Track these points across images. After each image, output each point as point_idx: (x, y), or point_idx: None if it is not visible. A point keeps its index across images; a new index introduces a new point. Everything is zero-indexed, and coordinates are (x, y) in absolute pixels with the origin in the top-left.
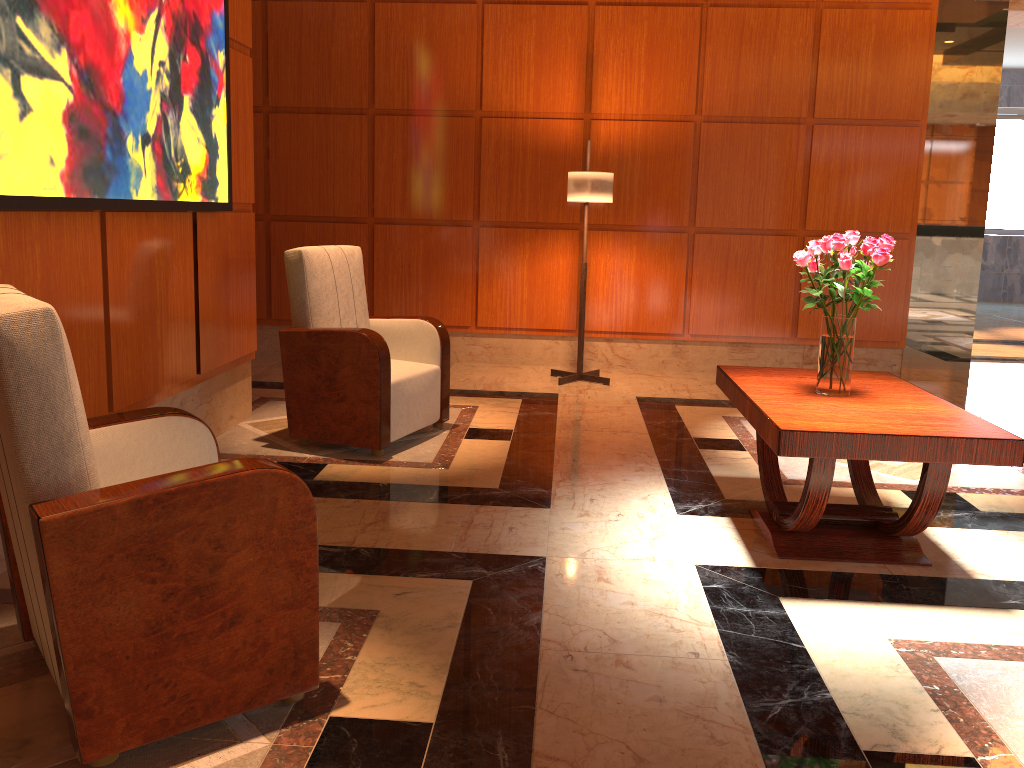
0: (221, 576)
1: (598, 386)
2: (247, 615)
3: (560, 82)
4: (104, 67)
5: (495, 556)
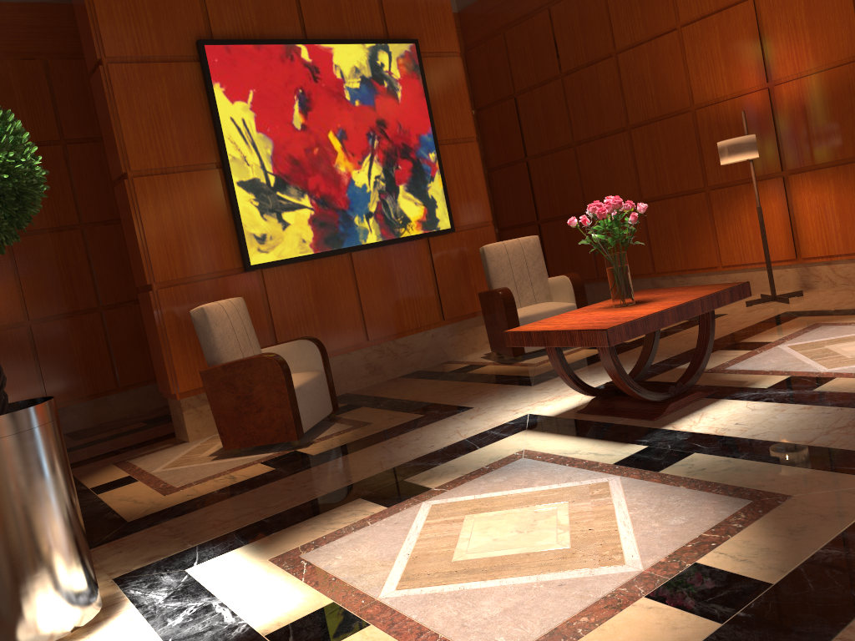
0: (253, 393)
1: (777, 305)
2: (265, 408)
3: (743, 65)
4: (333, 193)
5: (455, 406)
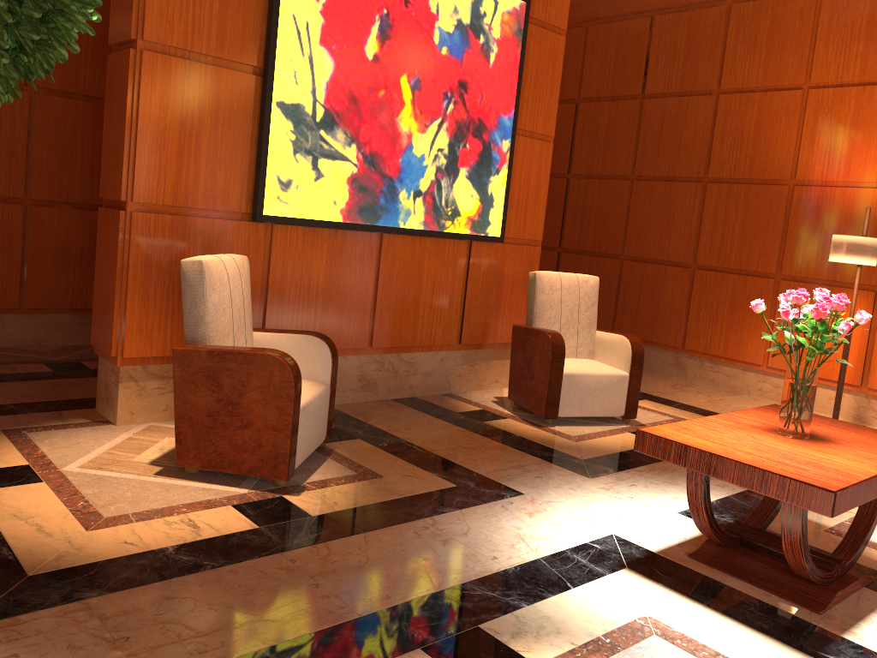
0: (243, 400)
1: None
2: (253, 425)
3: (872, 154)
4: (386, 153)
5: (495, 482)
